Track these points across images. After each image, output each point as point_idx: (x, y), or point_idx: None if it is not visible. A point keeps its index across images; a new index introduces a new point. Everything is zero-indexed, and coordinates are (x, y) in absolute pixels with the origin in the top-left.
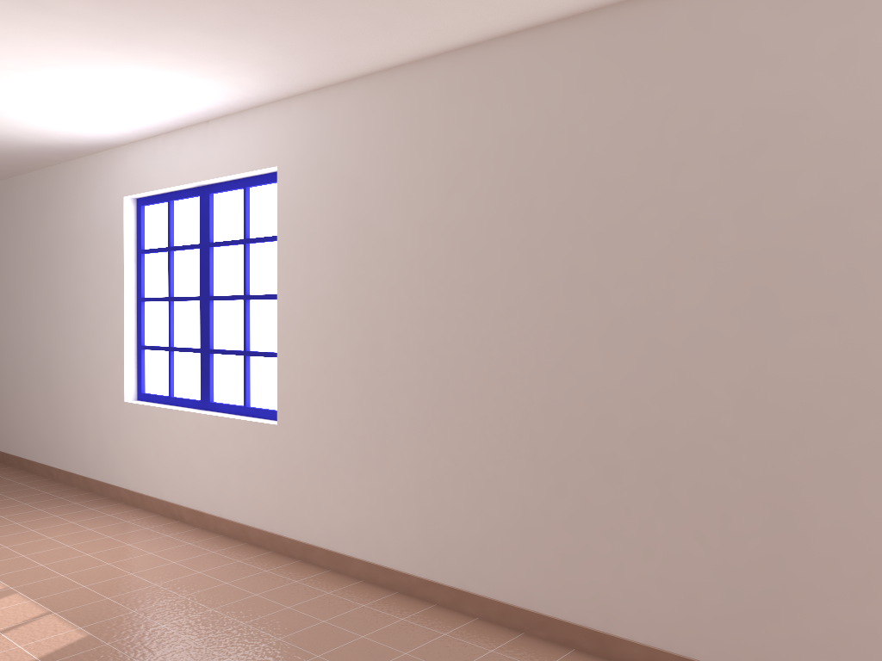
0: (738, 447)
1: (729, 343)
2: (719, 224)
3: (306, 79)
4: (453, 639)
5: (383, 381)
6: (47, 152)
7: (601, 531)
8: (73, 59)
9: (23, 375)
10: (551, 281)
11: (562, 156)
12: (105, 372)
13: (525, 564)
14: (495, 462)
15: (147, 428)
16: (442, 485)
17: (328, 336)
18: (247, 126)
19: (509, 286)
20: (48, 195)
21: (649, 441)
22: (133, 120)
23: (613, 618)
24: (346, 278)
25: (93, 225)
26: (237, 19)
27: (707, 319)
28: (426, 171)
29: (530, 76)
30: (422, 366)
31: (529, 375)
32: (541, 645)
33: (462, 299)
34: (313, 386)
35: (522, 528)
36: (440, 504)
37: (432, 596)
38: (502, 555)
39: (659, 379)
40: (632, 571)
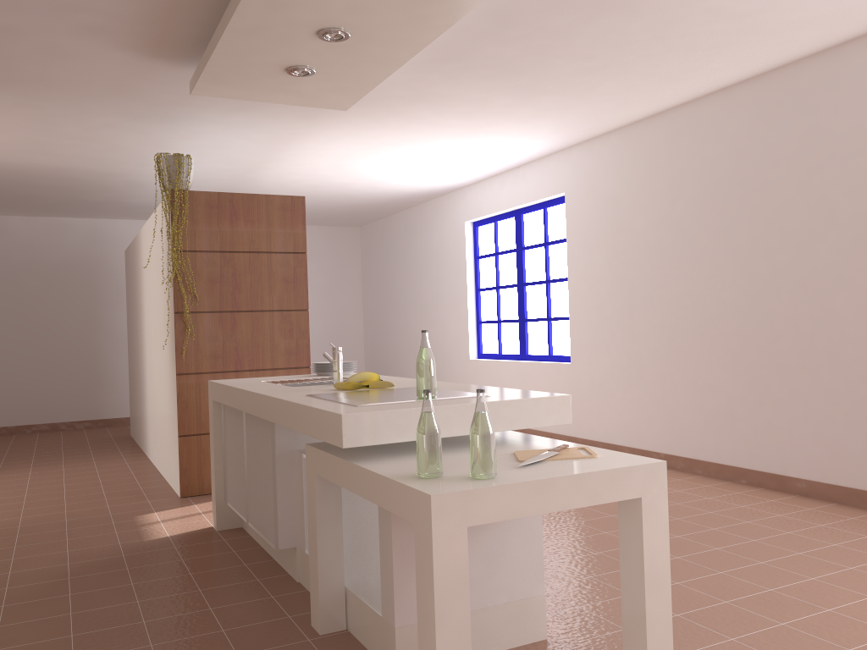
0: (858, 345)
1: (849, 279)
2: (840, 204)
3: (580, 135)
4: (682, 481)
5: (637, 327)
6: (416, 197)
7: (777, 409)
8: (444, 145)
9: (401, 349)
10: (740, 250)
11: (742, 169)
12: (456, 340)
13: (731, 436)
14: (710, 372)
15: (485, 375)
16: (677, 391)
17: (601, 301)
18: (544, 167)
19: (714, 256)
20: (414, 225)
21: (804, 348)
22: (471, 171)
23: (787, 465)
24: (611, 261)
25: (445, 243)
26: (536, 113)
27: (835, 265)
28: (659, 187)
29: (721, 120)
30: (661, 314)
31: (728, 313)
32: (741, 486)
33: (685, 268)
34: (592, 335)
35: (728, 413)
36: (676, 404)
37: (674, 464)
38: (717, 432)
39: (808, 306)
40: (797, 433)
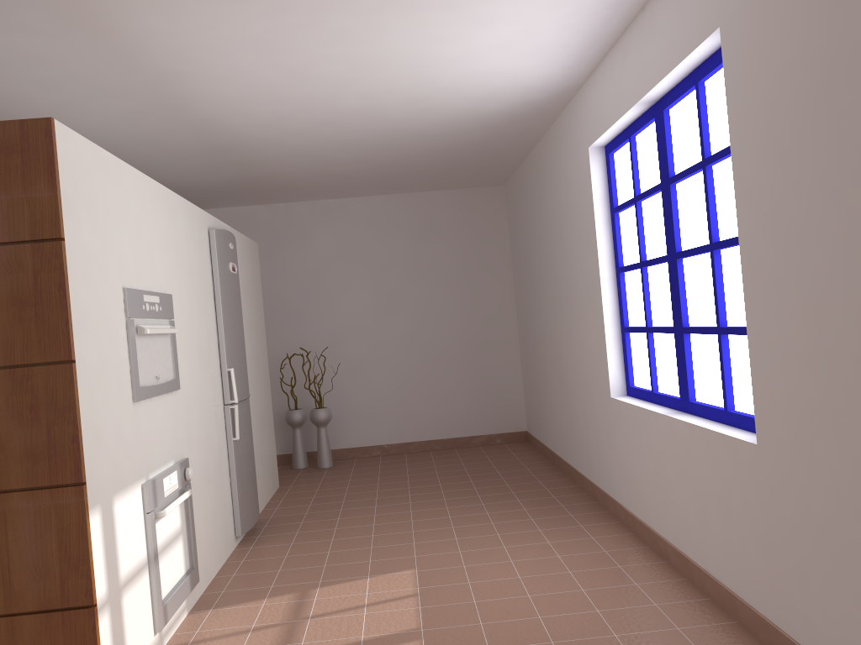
0: None
1: None
2: None
3: None
4: None
5: None
6: (521, 120)
7: None
8: None
9: (546, 365)
10: None
11: None
12: (594, 361)
13: None
14: None
15: (630, 432)
16: None
17: (813, 293)
18: None
19: None
20: (543, 170)
21: None
22: (556, 41)
23: None
24: (832, 179)
25: (571, 191)
26: None
27: None
28: None
29: None
30: None
31: None
32: None
33: None
34: (798, 384)
35: None
36: None
37: None
38: None
39: None
40: None
